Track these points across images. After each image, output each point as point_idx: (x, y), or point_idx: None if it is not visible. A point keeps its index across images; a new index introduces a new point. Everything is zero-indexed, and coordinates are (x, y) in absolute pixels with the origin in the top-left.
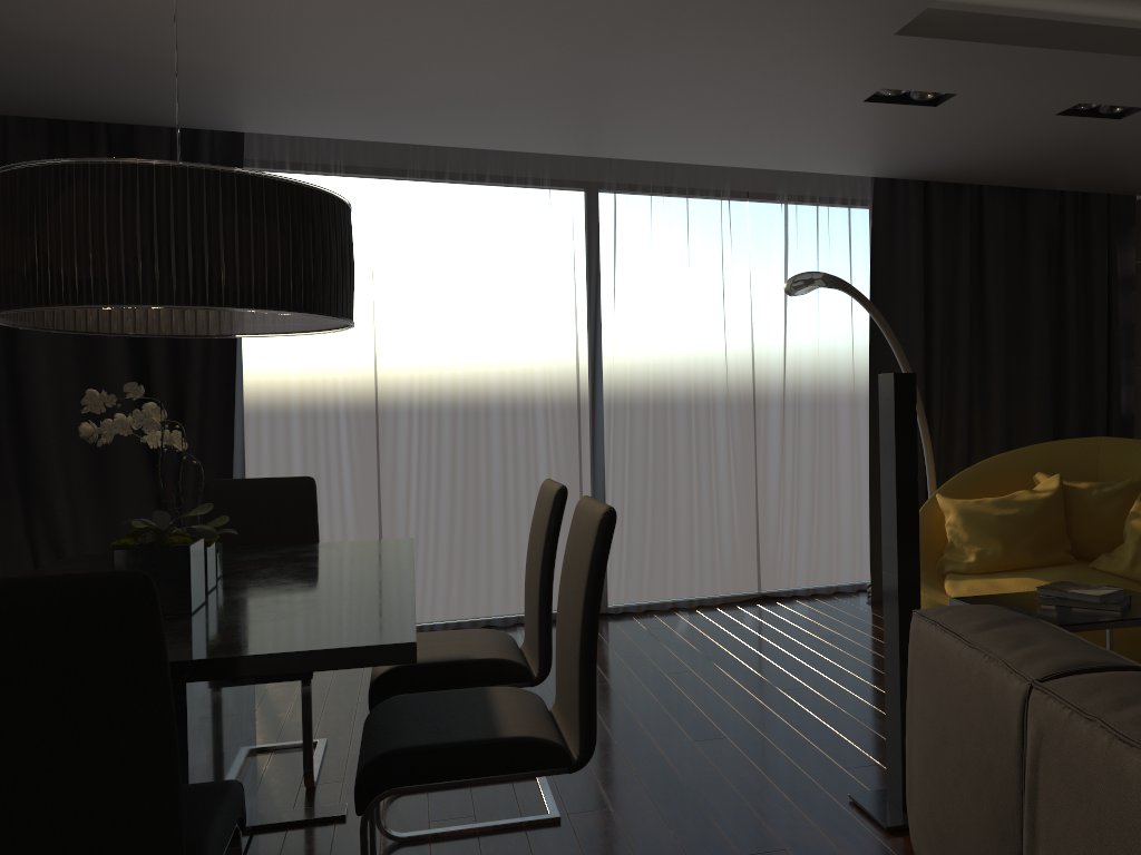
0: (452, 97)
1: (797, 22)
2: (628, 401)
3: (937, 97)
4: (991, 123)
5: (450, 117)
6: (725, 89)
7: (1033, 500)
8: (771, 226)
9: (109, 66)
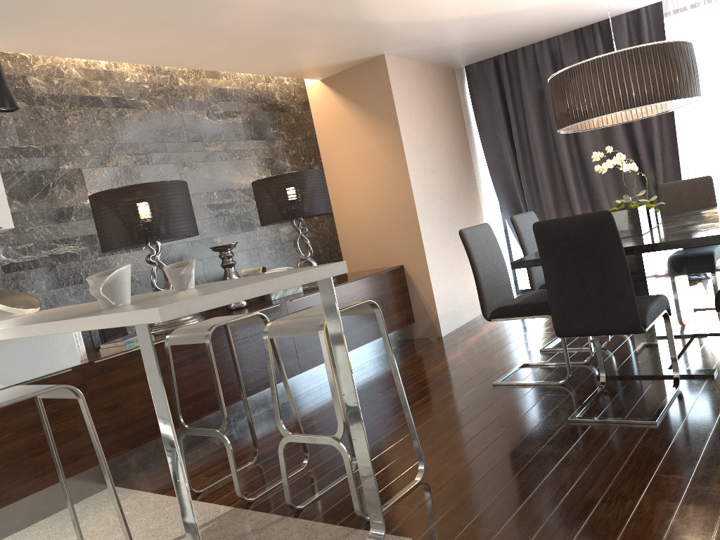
0: None
1: None
2: None
3: None
4: None
5: None
6: None
7: None
8: None
9: None
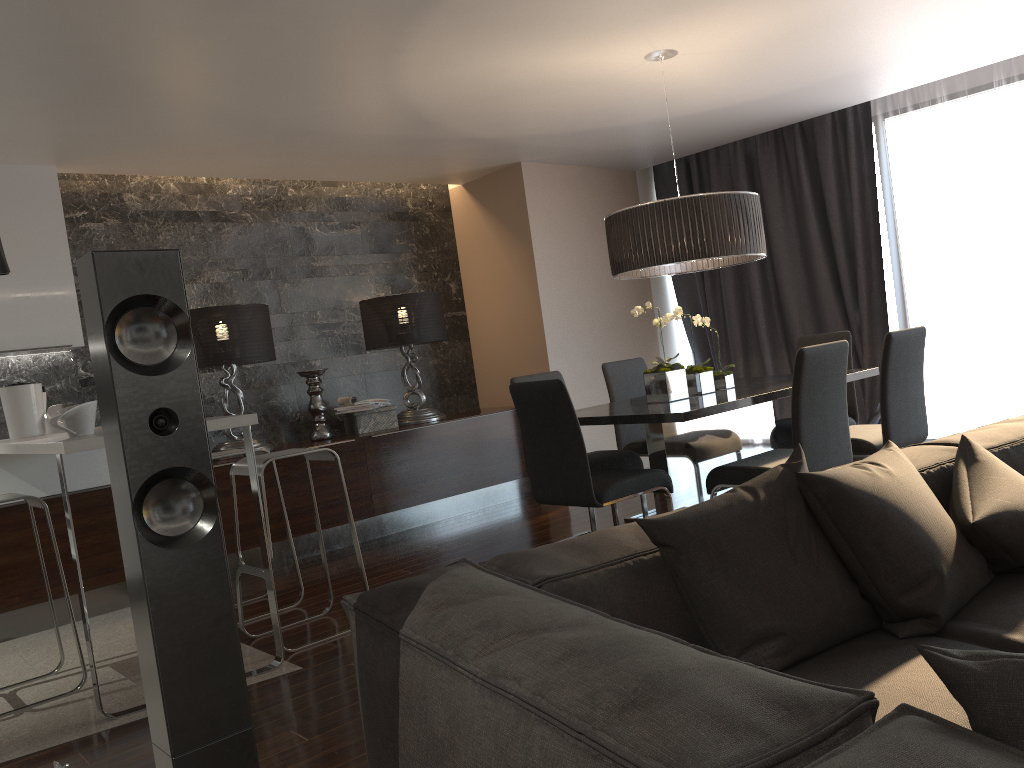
0: (936, 47)
1: None
2: None
3: None
4: None
5: (959, 53)
6: None
7: None
8: None
9: (749, 108)
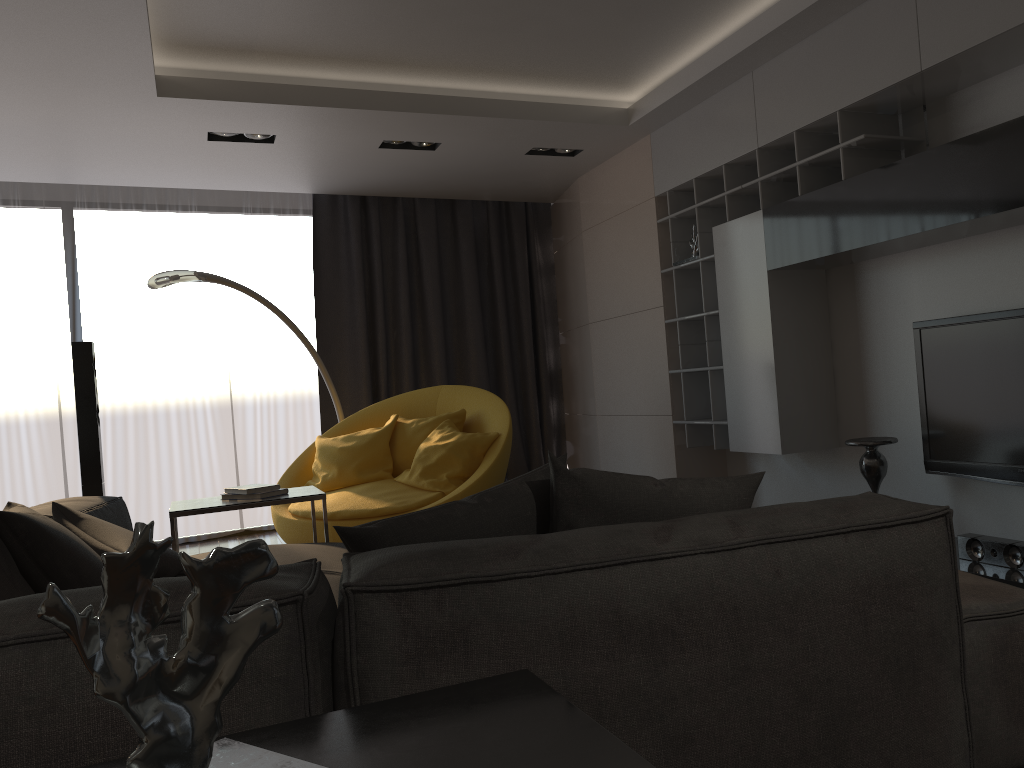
0: None
1: (66, 89)
2: (110, 379)
3: (273, 136)
4: (337, 154)
5: None
6: (79, 133)
7: (368, 434)
8: (240, 233)
9: None
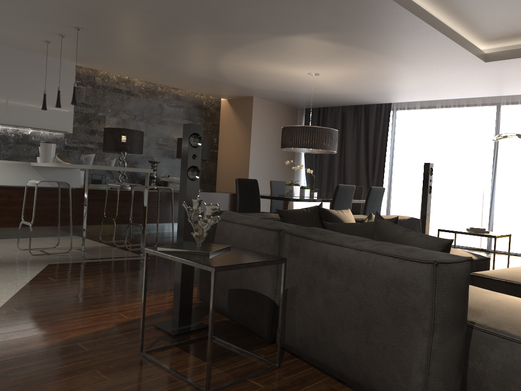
0: (413, 91)
1: (453, 66)
2: (504, 178)
3: None
4: None
5: (421, 94)
6: (474, 79)
7: None
8: None
9: (344, 96)
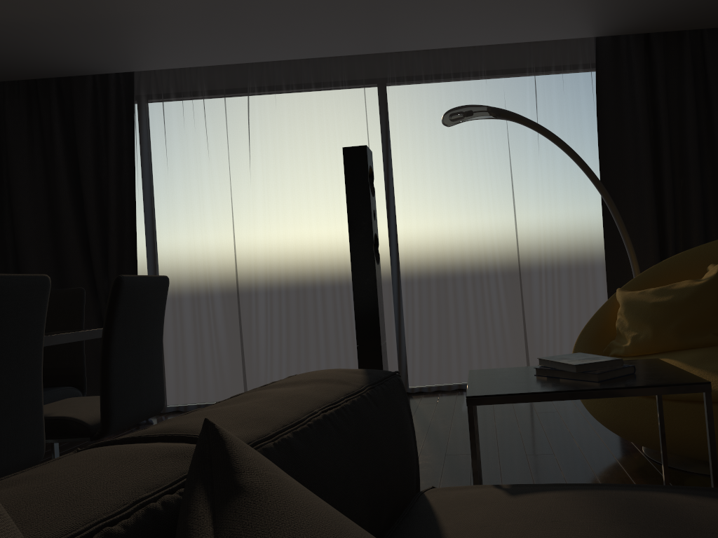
0: (201, 16)
1: None
2: (415, 235)
3: None
4: None
5: (221, 35)
6: None
7: (687, 287)
8: (524, 93)
9: None
